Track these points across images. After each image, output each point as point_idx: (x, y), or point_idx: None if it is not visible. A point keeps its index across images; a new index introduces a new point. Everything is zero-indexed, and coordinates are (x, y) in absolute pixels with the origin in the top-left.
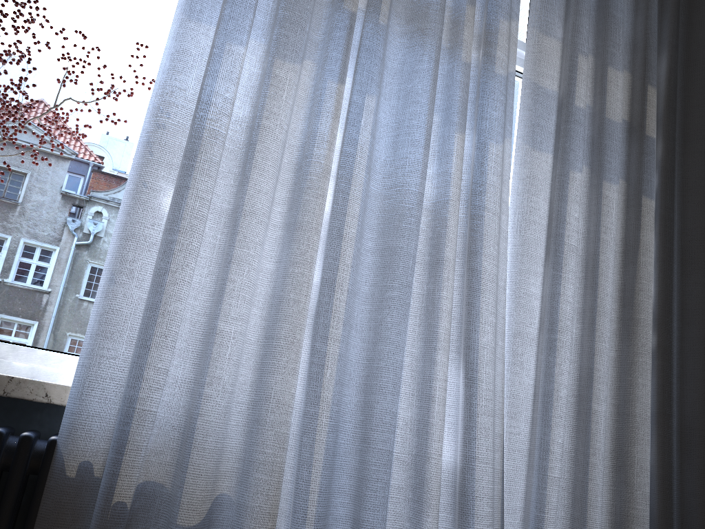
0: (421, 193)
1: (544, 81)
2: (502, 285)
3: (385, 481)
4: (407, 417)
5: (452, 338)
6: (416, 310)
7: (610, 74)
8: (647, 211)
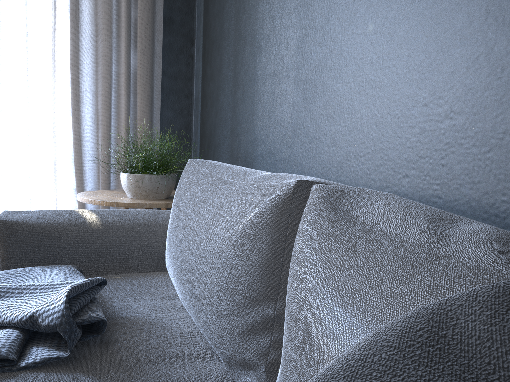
0: None
1: None
2: None
3: None
4: None
5: None
6: None
7: None
8: (59, 8)
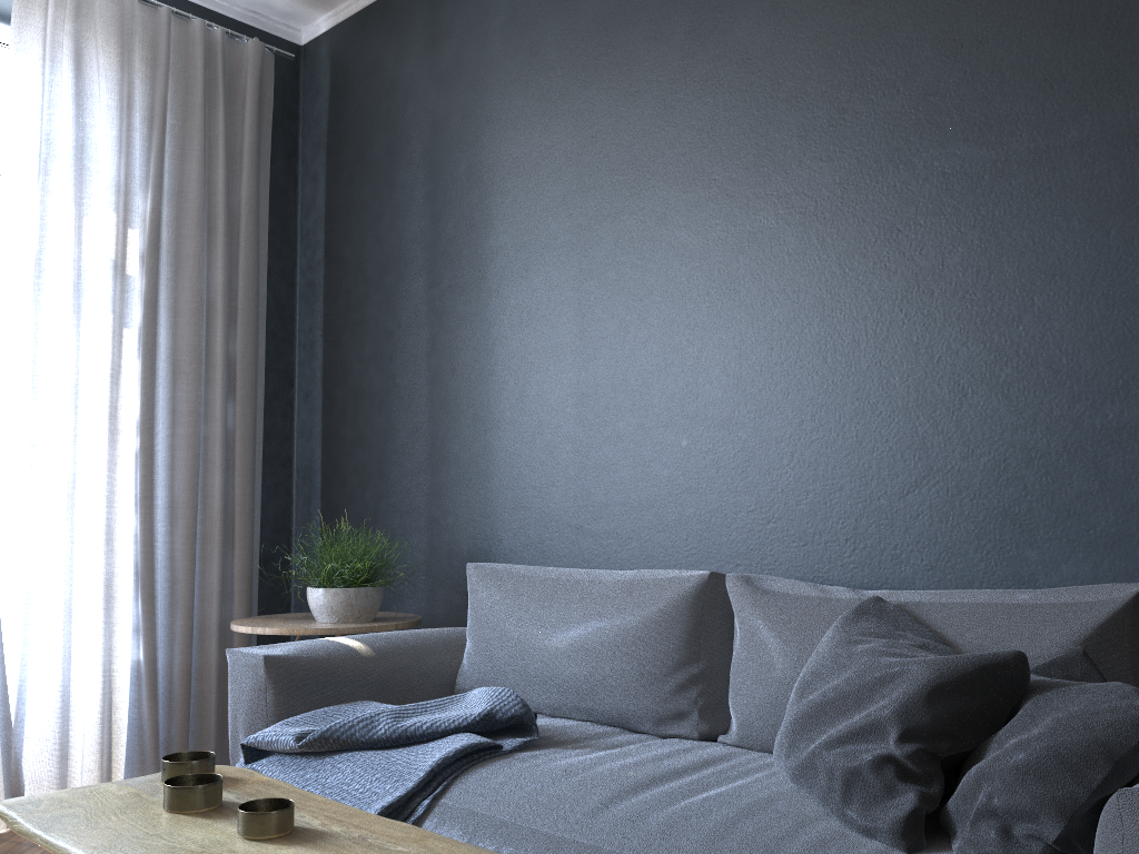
0: None
1: (18, 239)
2: None
3: None
4: None
5: None
6: None
7: (86, 224)
8: (128, 340)
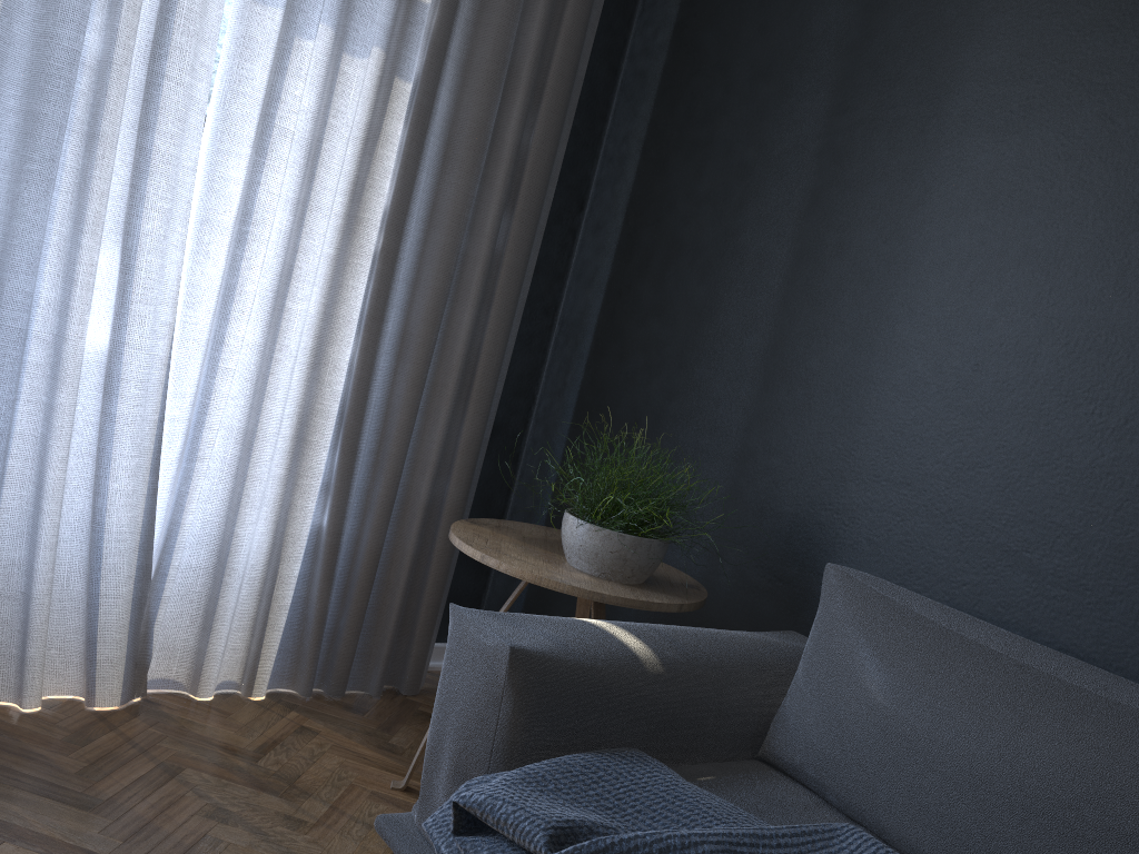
0: (75, 51)
1: None
2: (190, 166)
3: (14, 357)
4: (51, 298)
5: (119, 219)
6: (69, 186)
7: None
8: (397, 95)
